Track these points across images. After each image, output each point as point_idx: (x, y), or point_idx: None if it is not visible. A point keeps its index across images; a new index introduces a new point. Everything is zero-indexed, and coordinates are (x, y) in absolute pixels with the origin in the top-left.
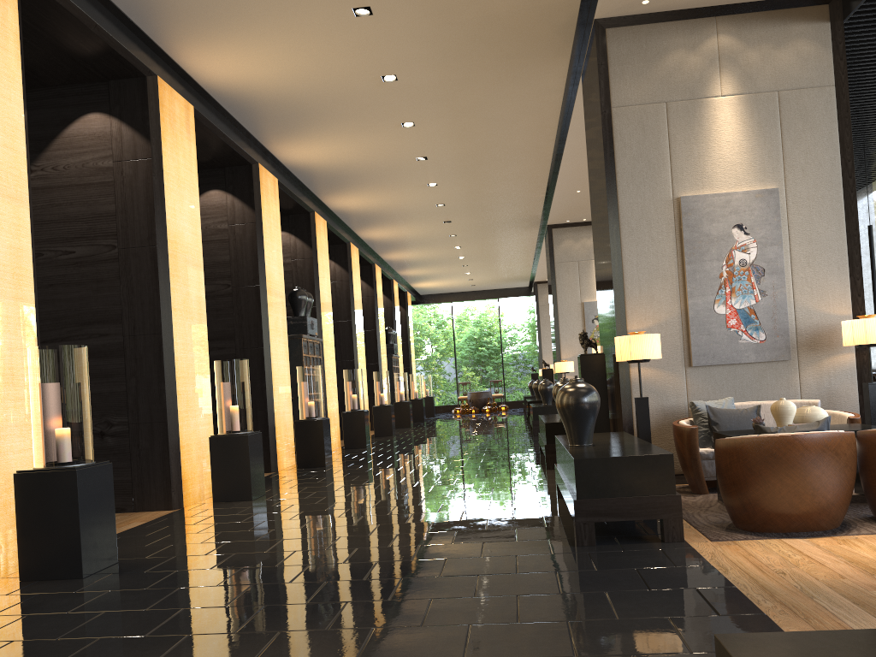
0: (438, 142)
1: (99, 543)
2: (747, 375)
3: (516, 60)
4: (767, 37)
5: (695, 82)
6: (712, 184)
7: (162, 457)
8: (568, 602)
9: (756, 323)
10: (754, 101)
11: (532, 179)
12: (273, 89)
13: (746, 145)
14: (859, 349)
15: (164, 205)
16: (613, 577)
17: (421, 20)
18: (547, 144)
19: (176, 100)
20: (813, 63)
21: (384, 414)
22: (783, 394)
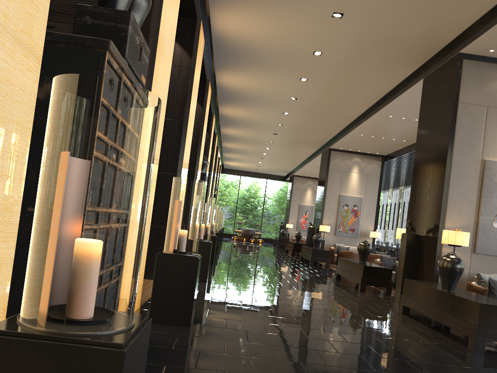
0: (310, 92)
1: (194, 305)
2: None
3: (391, 61)
4: None
5: None
6: None
7: (162, 247)
8: None
9: None
10: None
11: (340, 122)
12: (249, 42)
13: None
14: None
15: (191, 97)
16: None
17: (363, 28)
18: (365, 107)
19: (202, 36)
20: None
21: None
22: None
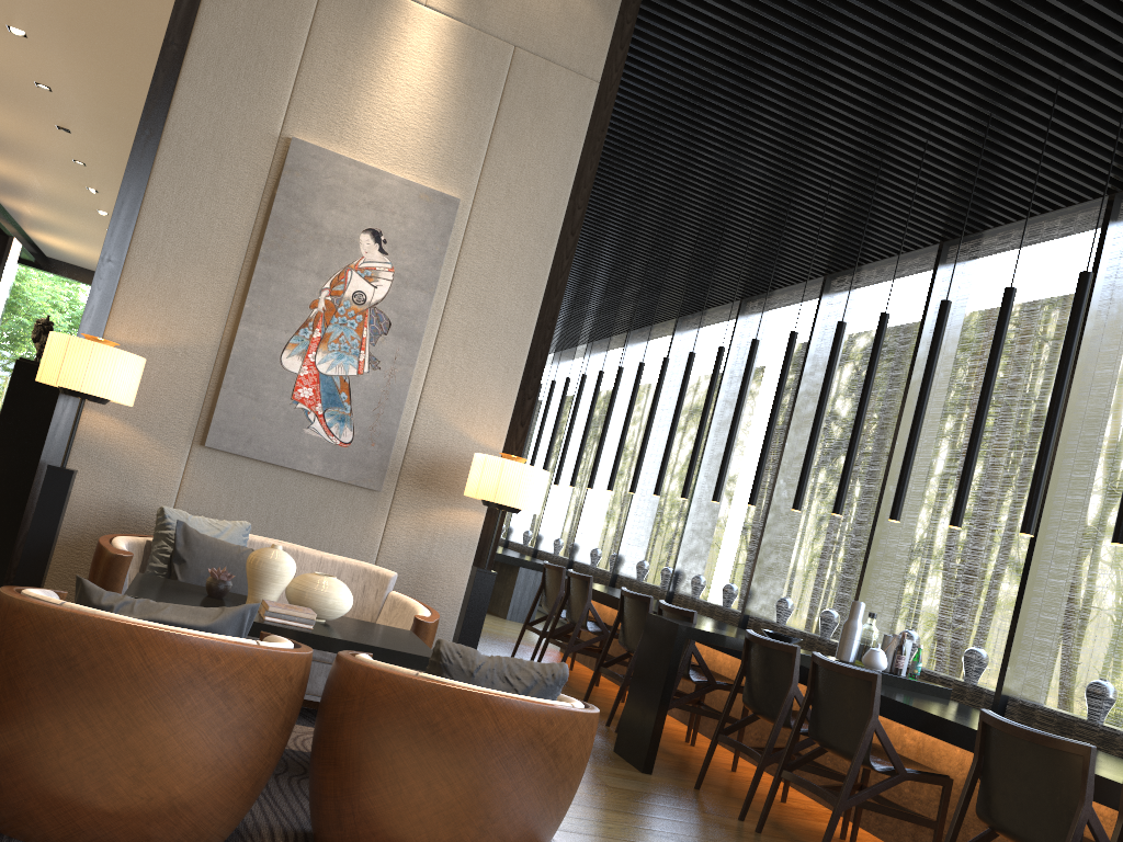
0: None
1: None
2: (300, 494)
3: None
4: None
5: None
6: (357, 143)
7: None
8: None
9: (346, 410)
10: (473, 42)
11: None
12: None
13: (436, 106)
14: (493, 510)
15: None
16: None
17: None
18: None
19: None
20: (582, 32)
21: None
22: (349, 547)
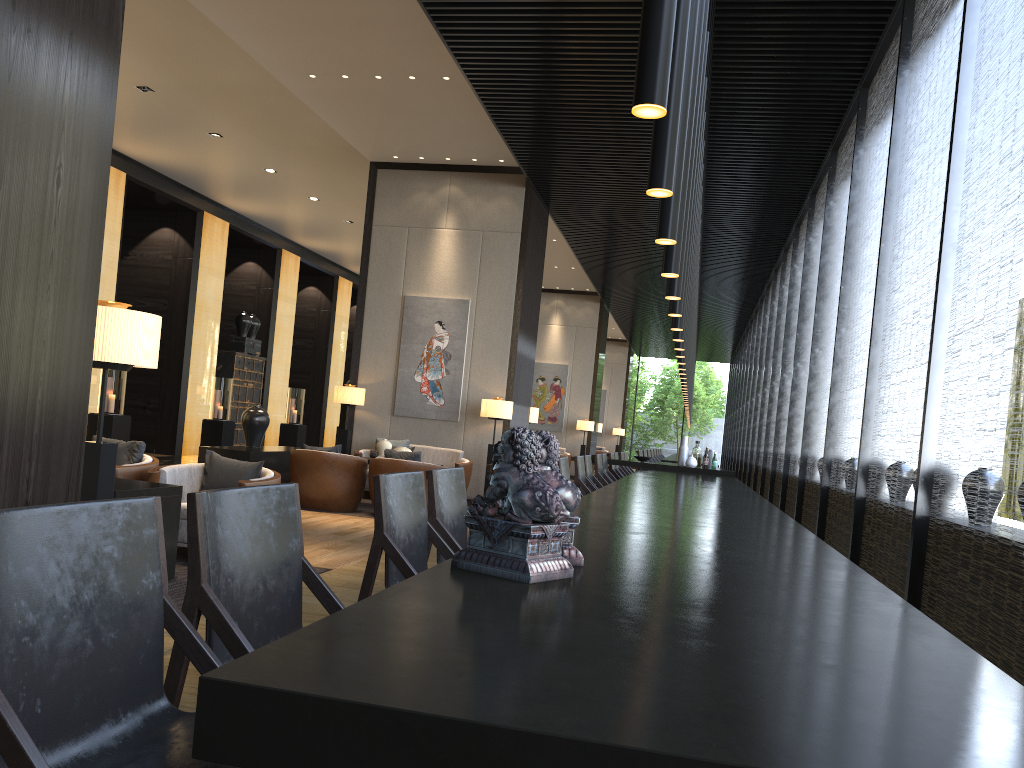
0: (350, 213)
1: None
2: (429, 427)
3: (356, 171)
4: (482, 191)
5: (430, 216)
6: (428, 290)
7: None
8: None
9: (440, 392)
10: (466, 235)
11: None
12: (188, 166)
13: (455, 266)
14: (505, 421)
15: None
16: None
17: (262, 143)
18: None
19: None
20: (509, 215)
21: None
22: (451, 445)
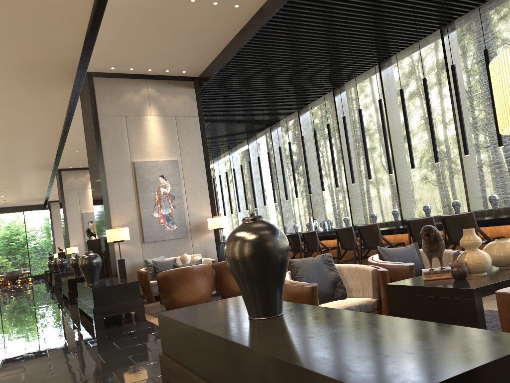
0: None
1: None
2: (170, 245)
3: (42, 83)
4: (169, 91)
5: (138, 108)
6: (149, 156)
7: None
8: (96, 349)
9: (172, 221)
10: (165, 119)
11: (49, 143)
12: None
13: (163, 139)
14: (215, 230)
15: None
16: (116, 337)
17: None
18: (59, 125)
19: None
20: (189, 106)
21: None
22: (186, 253)
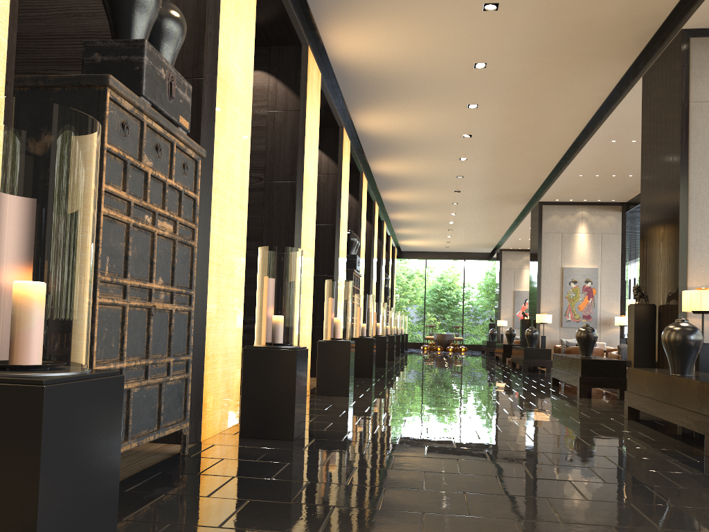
0: (488, 123)
1: (300, 413)
2: None
3: (589, 59)
4: None
5: None
6: None
7: None
8: None
9: None
10: None
11: (544, 162)
12: (383, 66)
13: None
14: None
15: (304, 150)
16: None
17: (532, 19)
18: (574, 133)
19: (314, 67)
20: None
21: (388, 342)
22: None
